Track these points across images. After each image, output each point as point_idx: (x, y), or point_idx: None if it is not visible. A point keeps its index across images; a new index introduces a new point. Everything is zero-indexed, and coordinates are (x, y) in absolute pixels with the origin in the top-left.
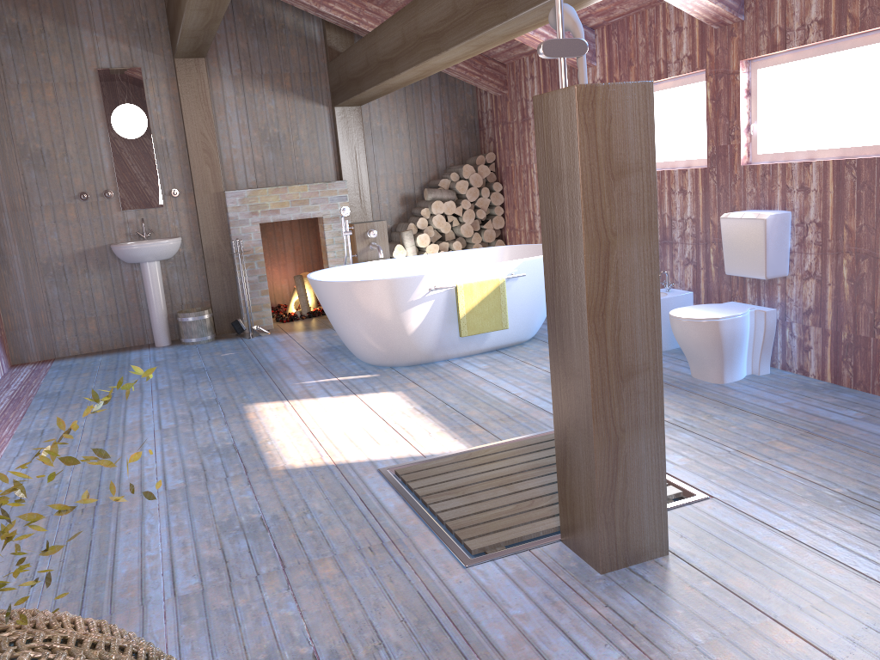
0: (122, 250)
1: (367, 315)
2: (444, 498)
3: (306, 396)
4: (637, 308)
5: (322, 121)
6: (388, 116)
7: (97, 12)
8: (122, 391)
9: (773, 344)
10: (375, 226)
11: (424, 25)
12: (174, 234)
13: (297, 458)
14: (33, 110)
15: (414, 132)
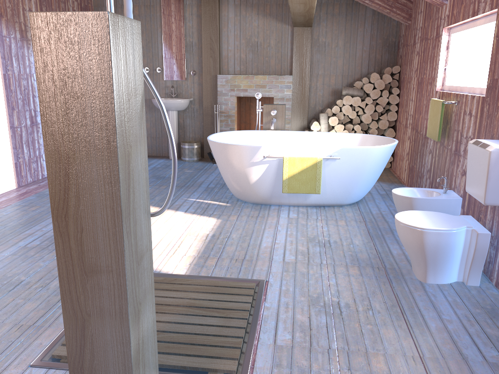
0: (154, 102)
1: (226, 166)
2: None
3: (174, 208)
4: (98, 217)
5: (286, 36)
6: (331, 35)
7: None
8: None
9: (494, 261)
10: (277, 108)
11: None
12: (190, 96)
13: None
14: None
15: (348, 47)
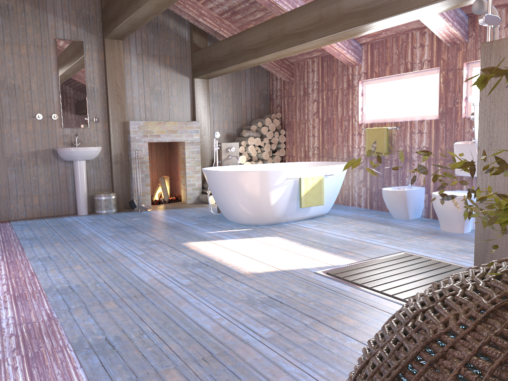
0: (66, 151)
1: (249, 192)
2: (376, 284)
3: (218, 239)
4: None
5: (186, 86)
6: (222, 87)
7: (59, 4)
8: (83, 236)
9: None
10: (233, 145)
11: (291, 28)
12: (93, 145)
13: (253, 268)
14: (12, 59)
15: (235, 98)
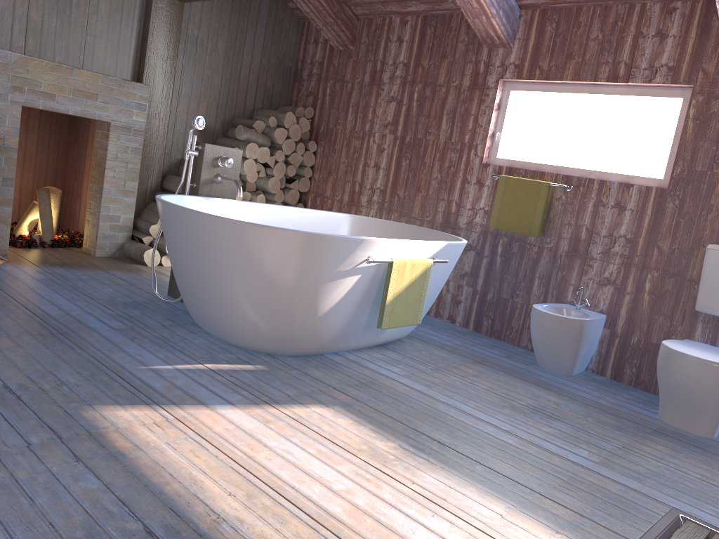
0: None
1: (274, 280)
2: None
3: (187, 400)
4: None
5: (132, 3)
6: (209, 28)
7: None
8: None
9: None
10: (230, 154)
11: None
12: None
13: None
14: None
15: (231, 58)
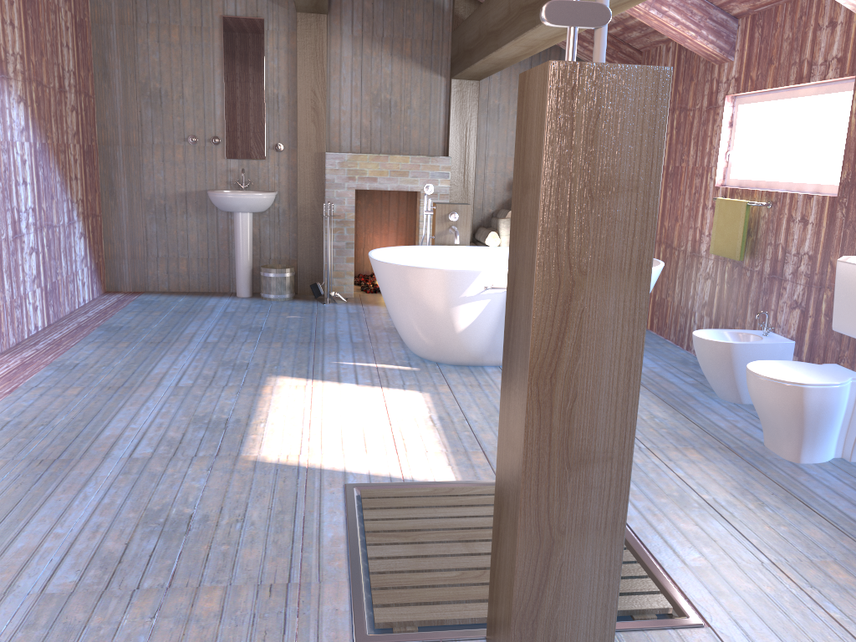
0: (216, 197)
1: (415, 304)
2: (389, 540)
3: (332, 379)
4: (604, 376)
5: (437, 92)
6: (508, 95)
7: None
8: (174, 337)
9: None
10: (459, 209)
11: None
12: (272, 188)
13: (276, 450)
14: (158, 50)
15: None
